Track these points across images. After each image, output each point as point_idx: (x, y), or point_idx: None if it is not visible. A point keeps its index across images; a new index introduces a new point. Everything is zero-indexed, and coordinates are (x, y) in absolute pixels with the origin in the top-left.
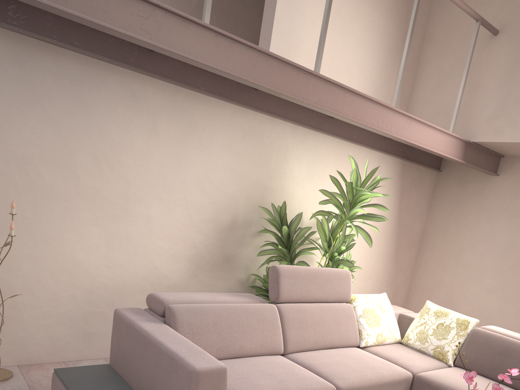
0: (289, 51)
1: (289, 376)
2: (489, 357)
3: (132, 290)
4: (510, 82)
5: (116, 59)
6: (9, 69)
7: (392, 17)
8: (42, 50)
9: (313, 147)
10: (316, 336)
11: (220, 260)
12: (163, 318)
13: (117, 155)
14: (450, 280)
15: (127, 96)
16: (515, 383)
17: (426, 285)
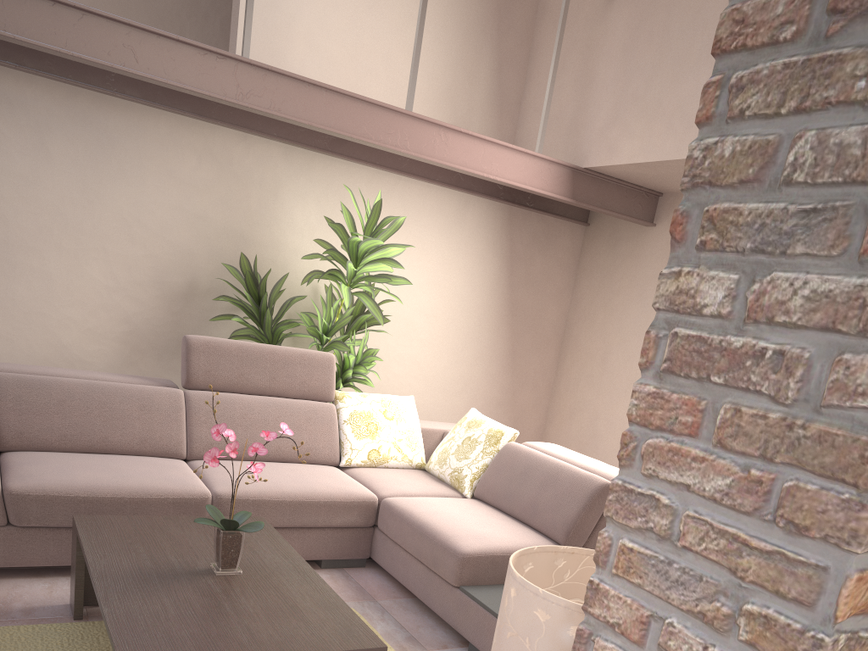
0: (274, 35)
1: (145, 473)
2: (508, 481)
3: None
4: (626, 68)
5: None
6: None
7: None
8: None
9: (325, 179)
10: (250, 440)
11: (174, 343)
12: None
13: None
14: (594, 397)
15: None
16: (525, 516)
17: (567, 408)
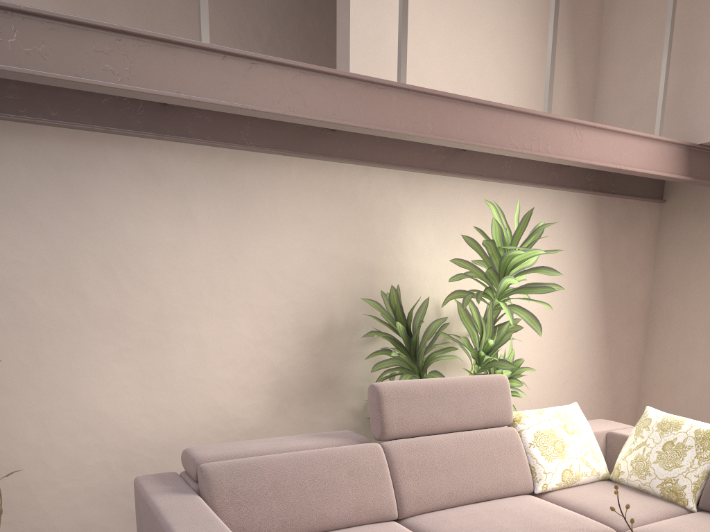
0: (382, 66)
1: None
2: None
3: (190, 444)
4: None
5: (115, 125)
6: None
7: None
8: (9, 132)
9: (439, 198)
10: (453, 485)
11: (318, 385)
12: (198, 485)
13: (138, 258)
14: (703, 367)
15: (140, 174)
16: None
17: (666, 380)
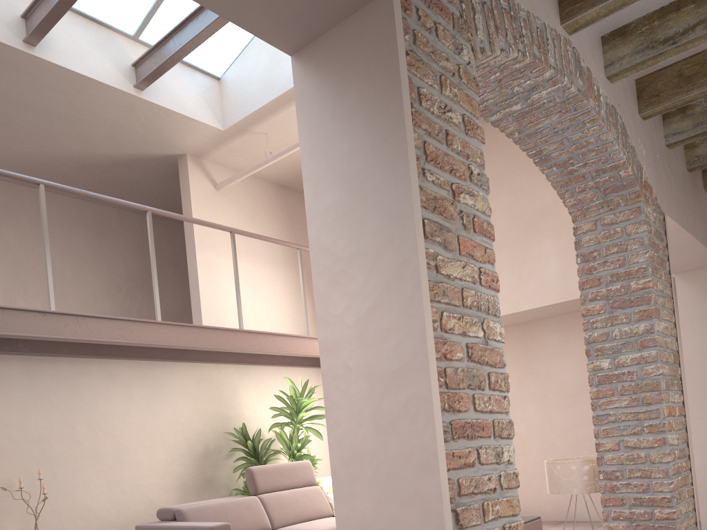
0: (217, 314)
1: None
2: None
3: (136, 523)
4: None
5: (93, 354)
6: (23, 379)
7: (292, 269)
8: (43, 361)
9: (256, 377)
10: (295, 512)
11: (203, 483)
12: (174, 520)
13: (105, 419)
14: None
15: (105, 377)
16: None
17: None
